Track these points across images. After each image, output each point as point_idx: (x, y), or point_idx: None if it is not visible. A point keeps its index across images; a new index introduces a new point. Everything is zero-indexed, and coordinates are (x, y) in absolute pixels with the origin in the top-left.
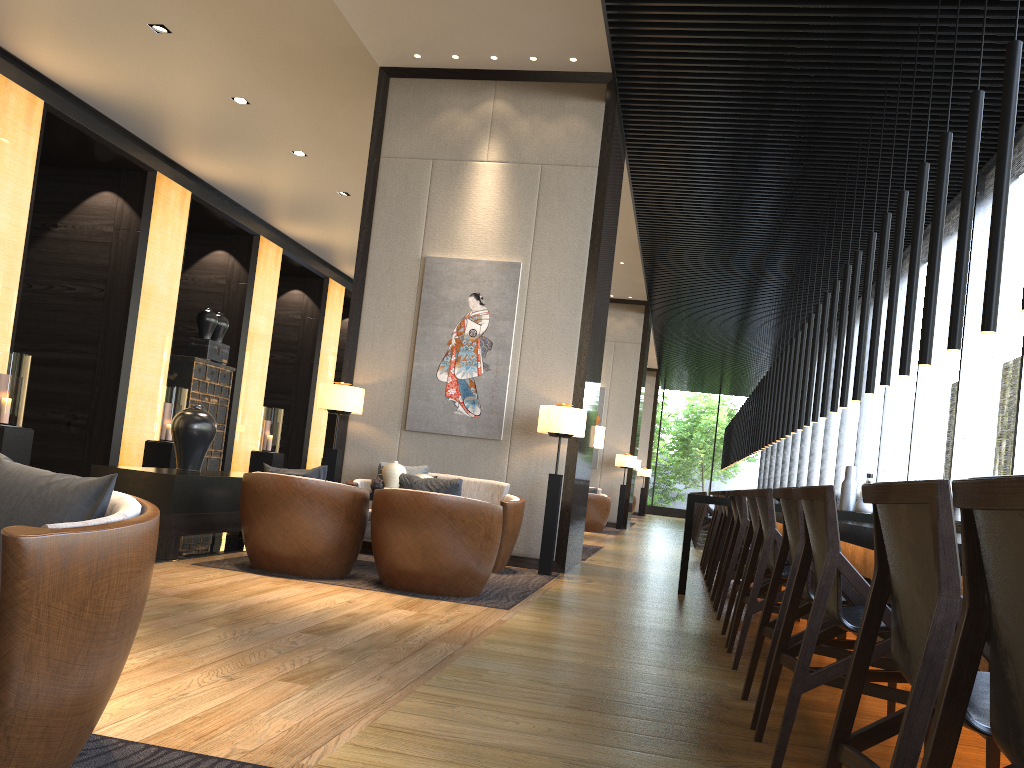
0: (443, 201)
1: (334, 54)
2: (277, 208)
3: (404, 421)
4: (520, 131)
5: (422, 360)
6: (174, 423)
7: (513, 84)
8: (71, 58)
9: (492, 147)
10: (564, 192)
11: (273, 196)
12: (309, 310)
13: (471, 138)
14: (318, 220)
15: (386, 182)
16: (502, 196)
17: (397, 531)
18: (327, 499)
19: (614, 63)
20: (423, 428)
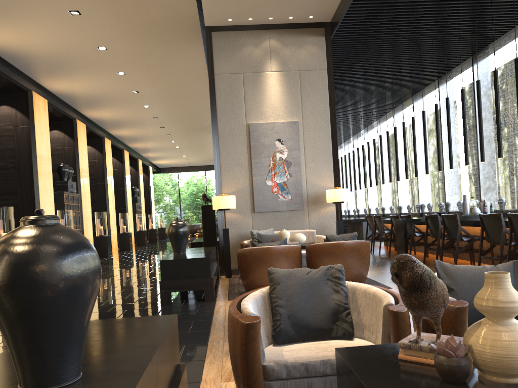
0: (252, 94)
1: (173, 20)
2: (90, 103)
3: (252, 208)
4: (285, 55)
5: (257, 176)
6: (171, 230)
7: (277, 31)
8: (5, 32)
9: (272, 64)
10: (313, 83)
11: (91, 97)
12: (97, 156)
13: (261, 60)
14: (111, 107)
15: (220, 87)
16: (282, 88)
17: (334, 262)
18: (293, 254)
19: (342, 18)
20: (264, 210)
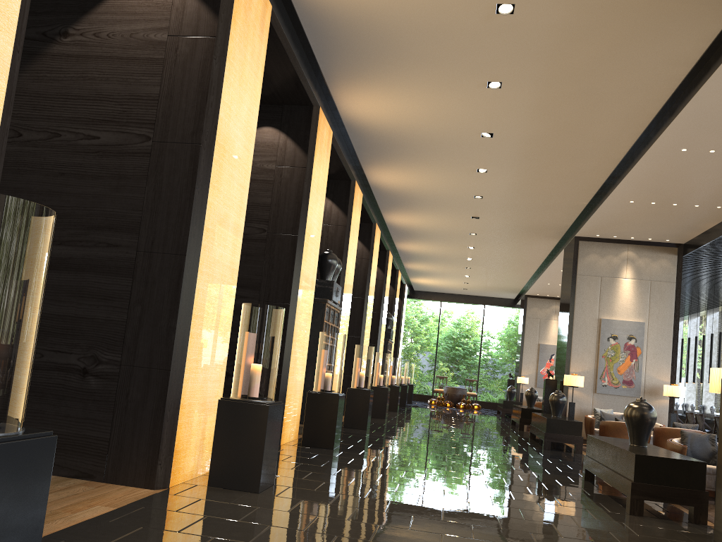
0: None
1: None
2: (390, 152)
3: None
4: None
5: None
6: None
7: None
8: None
9: None
10: None
11: (401, 139)
12: (359, 252)
13: None
14: (421, 165)
15: None
16: None
17: None
18: None
19: None
20: None
